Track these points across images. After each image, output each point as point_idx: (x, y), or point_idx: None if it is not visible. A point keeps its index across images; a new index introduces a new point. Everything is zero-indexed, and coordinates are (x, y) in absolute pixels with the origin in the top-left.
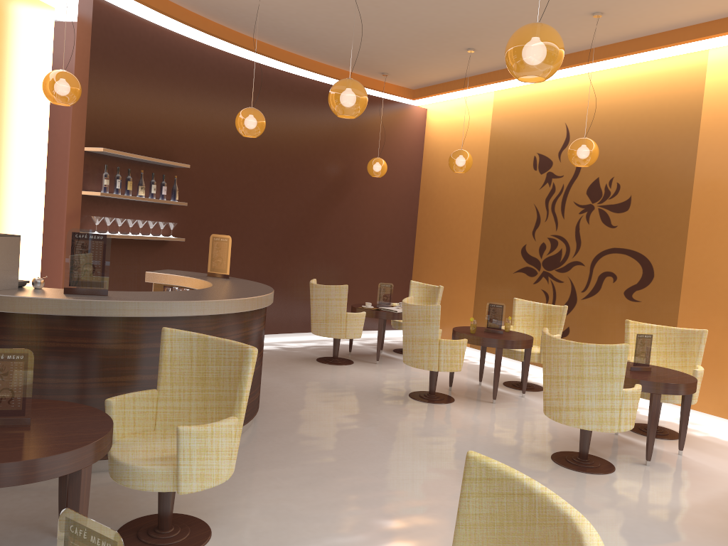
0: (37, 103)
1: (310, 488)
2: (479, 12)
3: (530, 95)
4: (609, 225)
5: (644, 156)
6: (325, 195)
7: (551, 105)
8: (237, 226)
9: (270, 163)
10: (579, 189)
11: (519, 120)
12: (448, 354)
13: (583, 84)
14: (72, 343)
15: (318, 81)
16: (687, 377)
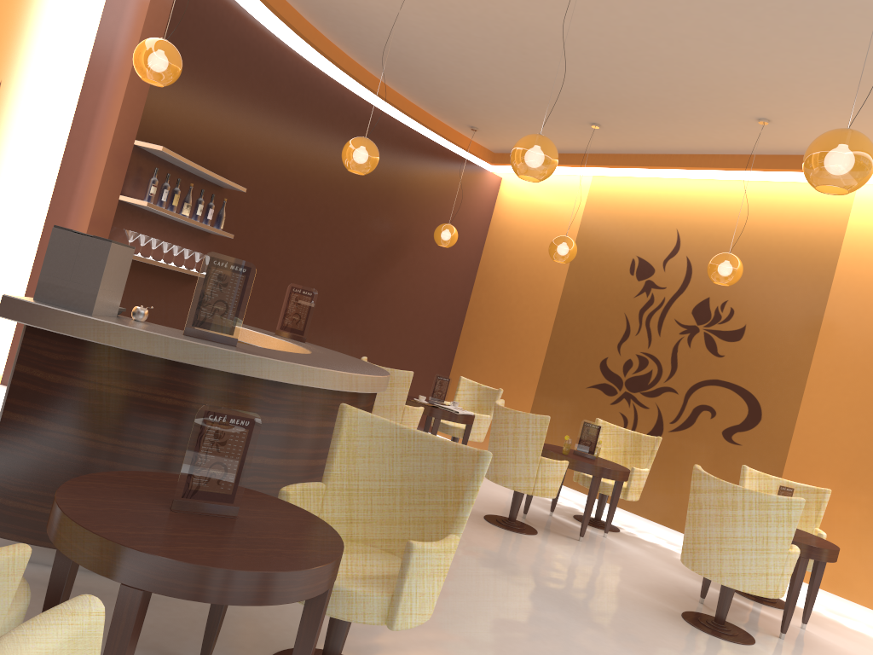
0: (72, 69)
1: (455, 630)
2: (637, 87)
3: (637, 189)
4: (715, 353)
5: (767, 283)
6: (377, 256)
7: (662, 206)
8: (275, 274)
9: (326, 205)
10: (683, 306)
11: (619, 214)
12: (548, 476)
13: (704, 191)
14: (193, 403)
15: (395, 119)
16: (826, 541)
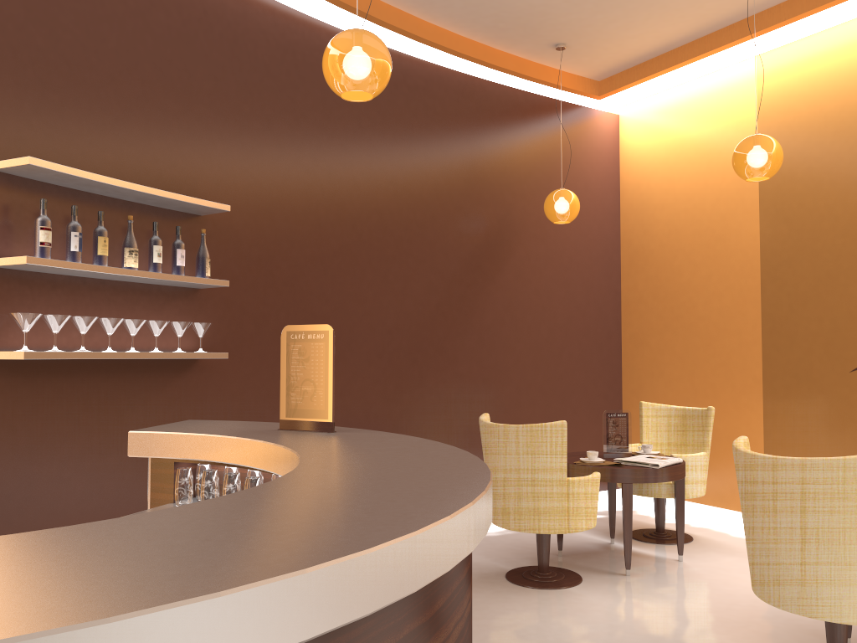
0: None
1: None
2: None
3: (839, 44)
4: None
5: None
6: (474, 264)
7: None
8: None
9: (377, 210)
10: None
11: (821, 93)
12: None
13: None
14: None
15: (446, 68)
16: None
